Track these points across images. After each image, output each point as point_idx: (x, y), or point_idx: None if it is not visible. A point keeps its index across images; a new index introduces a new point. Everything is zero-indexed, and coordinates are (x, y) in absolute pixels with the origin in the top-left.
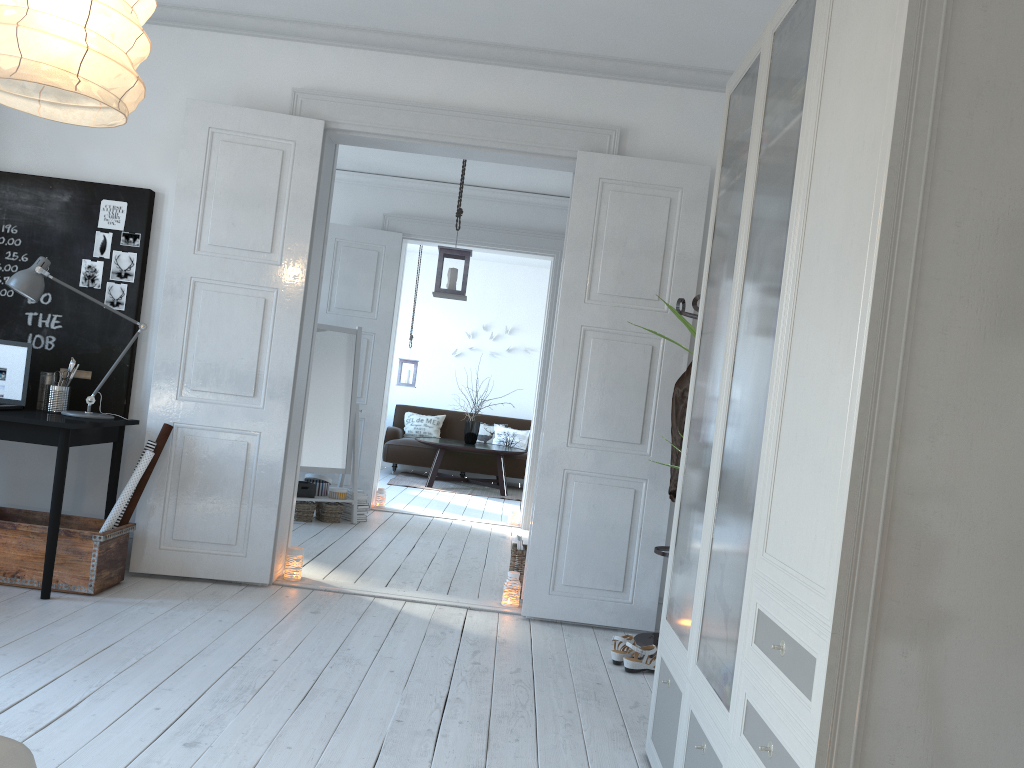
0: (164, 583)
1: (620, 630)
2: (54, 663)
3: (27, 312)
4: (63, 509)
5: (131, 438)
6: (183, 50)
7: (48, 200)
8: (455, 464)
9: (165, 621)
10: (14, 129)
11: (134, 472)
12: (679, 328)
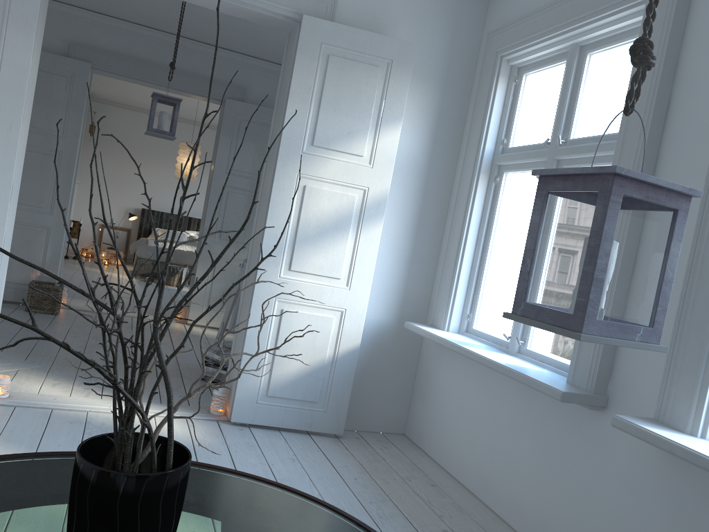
0: None
1: None
2: None
3: None
4: None
5: None
6: None
7: None
8: None
9: None
10: None
11: None
12: None
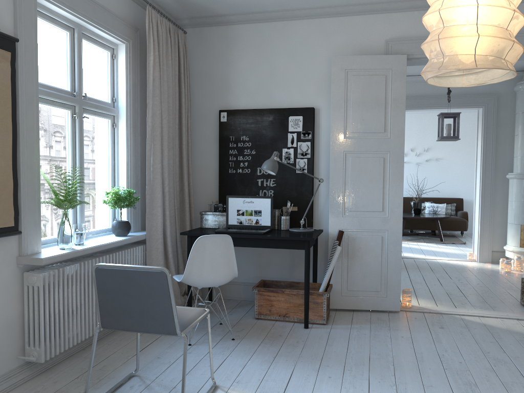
0: (348, 314)
1: None
2: (356, 370)
3: (257, 179)
4: (284, 277)
5: None
6: (321, 30)
7: (262, 121)
8: (407, 226)
9: (376, 339)
10: (239, 87)
11: (333, 258)
12: None
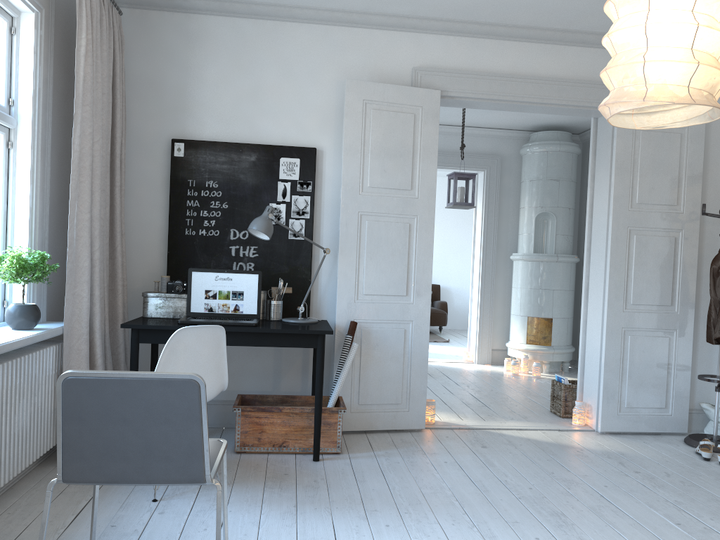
0: (361, 437)
1: (663, 434)
2: (416, 512)
3: (230, 246)
4: (266, 390)
5: None
6: (328, 42)
7: (239, 160)
8: None
9: (416, 467)
10: (205, 107)
11: (347, 360)
12: (691, 223)
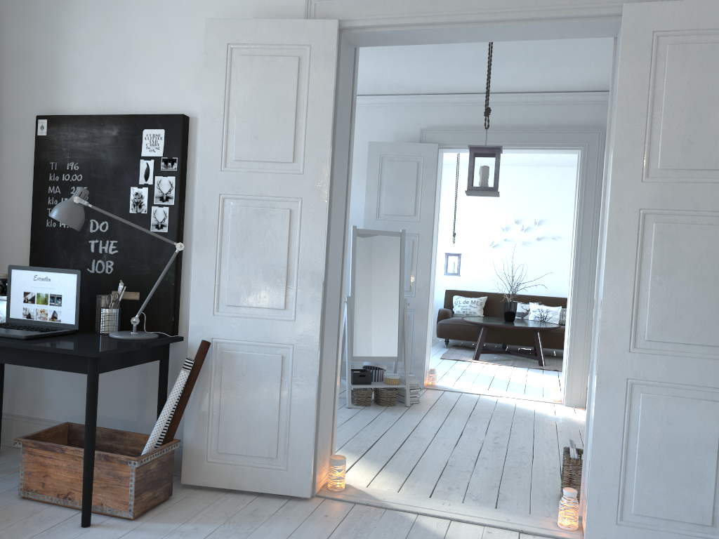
0: (210, 497)
1: None
2: None
3: (90, 240)
4: (130, 419)
5: (182, 352)
6: None
7: (100, 136)
8: (497, 338)
9: None
10: (73, 76)
11: (171, 392)
12: None
